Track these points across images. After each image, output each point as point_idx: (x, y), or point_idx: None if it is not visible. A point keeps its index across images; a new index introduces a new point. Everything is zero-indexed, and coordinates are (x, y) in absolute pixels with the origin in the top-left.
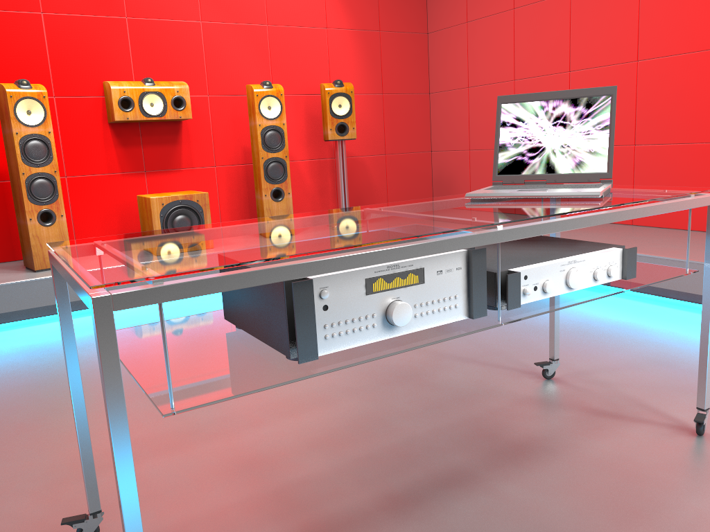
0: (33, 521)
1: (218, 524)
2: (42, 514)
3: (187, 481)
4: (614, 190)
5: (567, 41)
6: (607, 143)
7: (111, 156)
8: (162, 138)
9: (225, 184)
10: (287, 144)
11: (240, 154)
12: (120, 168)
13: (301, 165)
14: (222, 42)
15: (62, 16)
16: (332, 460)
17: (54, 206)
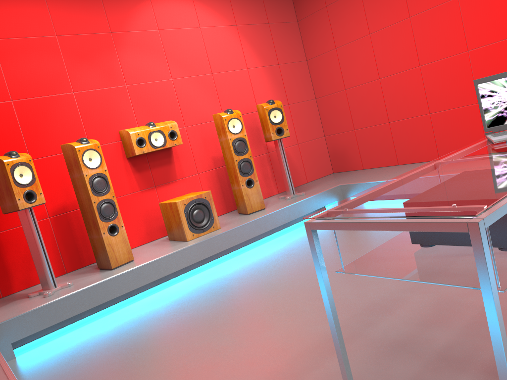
0: None
1: None
2: None
3: (370, 366)
4: None
5: (414, 47)
6: None
7: (132, 180)
8: (162, 161)
9: (206, 184)
10: (249, 148)
11: (211, 162)
12: (139, 187)
13: None
14: (187, 90)
15: (86, 92)
16: (450, 331)
17: (116, 220)
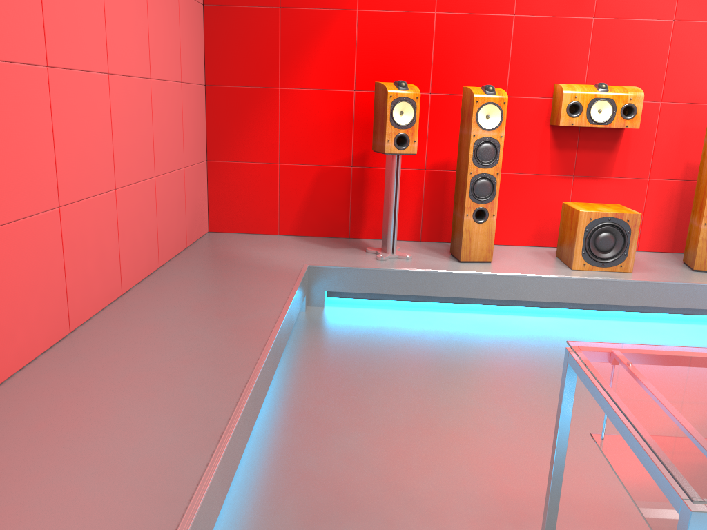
0: None
1: None
2: None
3: None
4: None
5: None
6: None
7: (544, 158)
8: (599, 144)
9: (654, 199)
10: None
11: (681, 169)
12: (550, 170)
13: None
14: (693, 43)
15: (531, 18)
16: None
17: (489, 205)
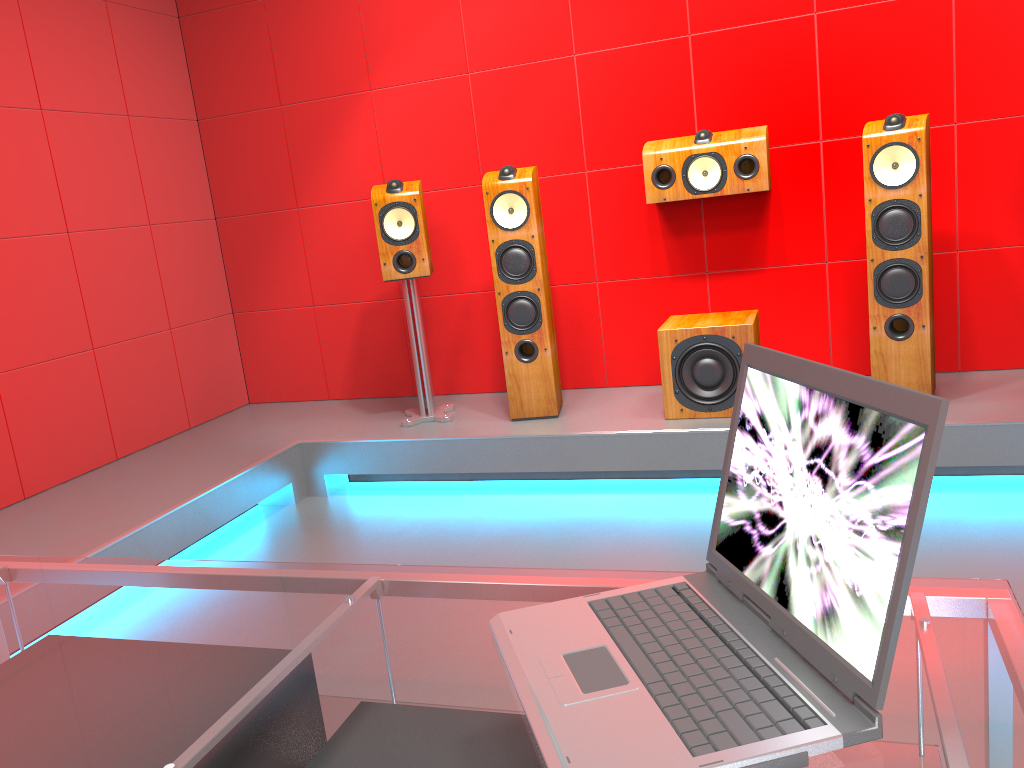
0: None
1: None
2: None
3: None
4: (863, 758)
5: None
6: (889, 585)
7: (658, 251)
8: (736, 220)
9: (843, 292)
10: (925, 233)
11: None
12: (670, 269)
13: (1013, 255)
14: (854, 42)
15: (598, 55)
16: None
17: (536, 335)
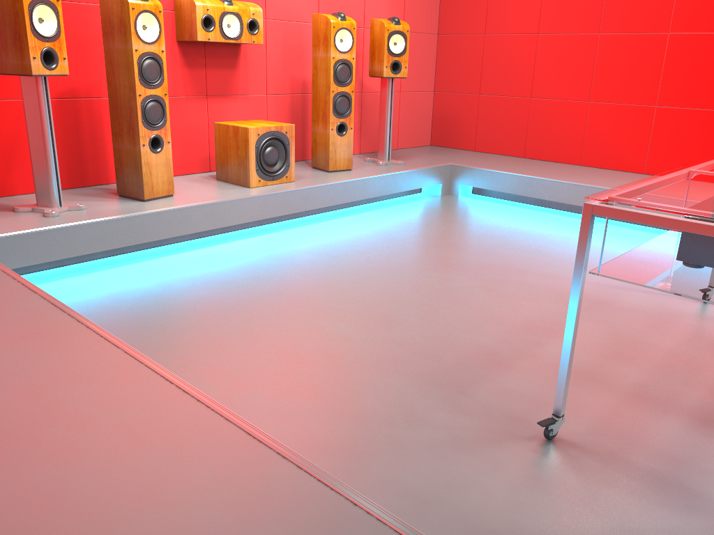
0: (479, 429)
1: (627, 419)
2: (476, 423)
3: (553, 391)
4: None
5: (600, 5)
6: None
7: (177, 78)
8: (223, 62)
9: (273, 114)
10: (354, 79)
11: (288, 84)
12: (185, 91)
13: None
14: None
15: None
16: (639, 369)
17: (162, 131)
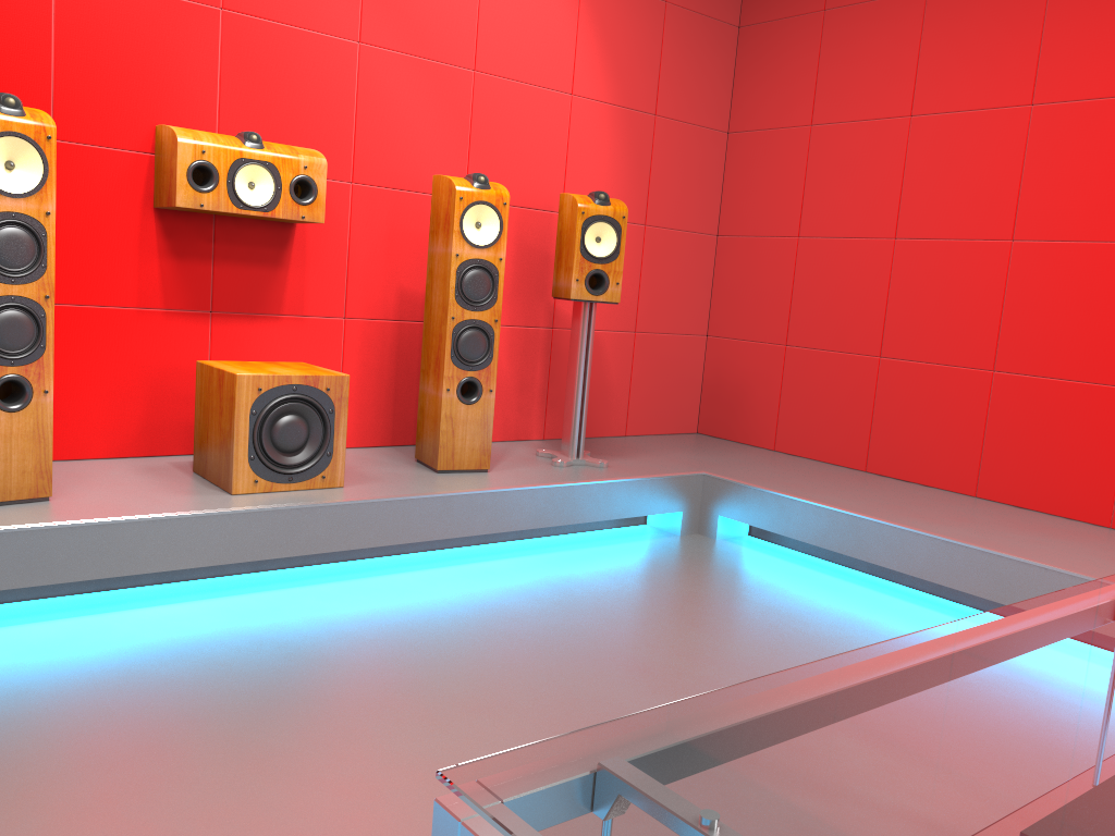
0: None
1: None
2: None
3: None
4: None
5: (1014, 187)
6: None
7: (150, 275)
8: (254, 252)
9: (357, 354)
10: (501, 298)
11: (393, 301)
12: (164, 300)
13: None
14: (392, 88)
15: None
16: None
17: (32, 369)
